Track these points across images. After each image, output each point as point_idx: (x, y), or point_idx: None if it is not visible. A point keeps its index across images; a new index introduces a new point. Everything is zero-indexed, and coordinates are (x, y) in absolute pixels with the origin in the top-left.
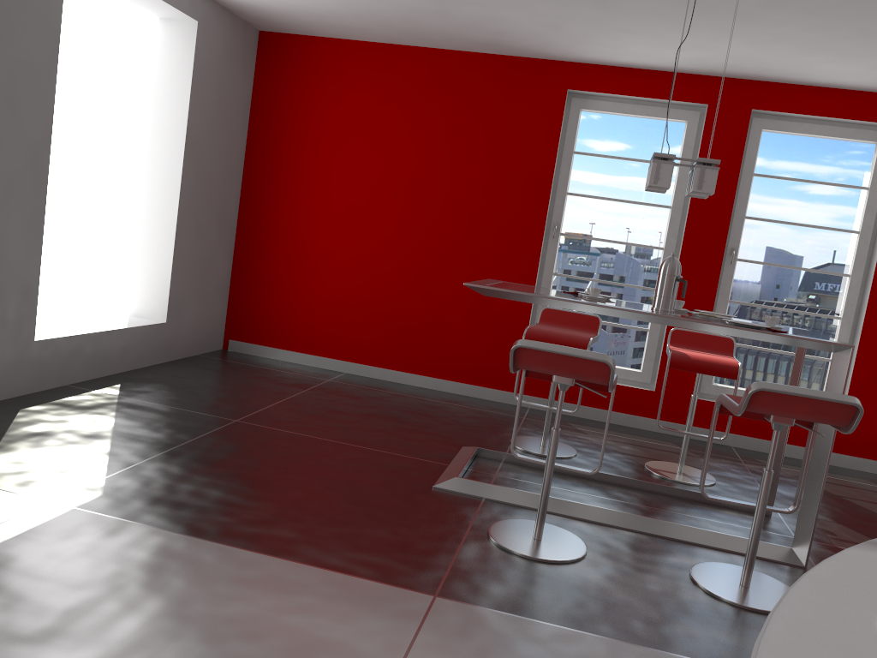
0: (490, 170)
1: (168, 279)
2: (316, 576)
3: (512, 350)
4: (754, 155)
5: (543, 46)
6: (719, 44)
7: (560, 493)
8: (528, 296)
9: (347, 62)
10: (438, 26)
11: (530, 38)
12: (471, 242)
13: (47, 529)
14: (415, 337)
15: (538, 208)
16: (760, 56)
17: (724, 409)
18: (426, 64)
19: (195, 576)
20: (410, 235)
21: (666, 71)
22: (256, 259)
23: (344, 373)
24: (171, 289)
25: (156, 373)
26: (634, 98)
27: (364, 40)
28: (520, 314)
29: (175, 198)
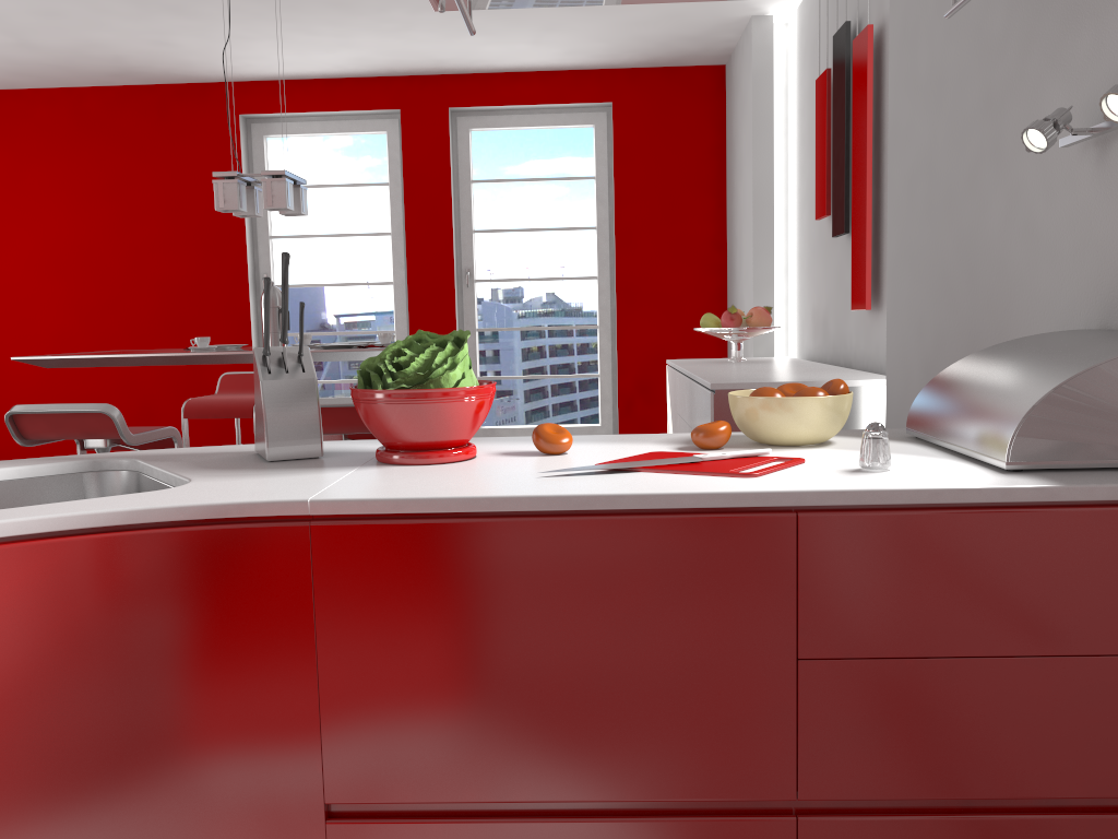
0: (169, 224)
1: None
2: None
3: (7, 420)
4: (468, 159)
5: (184, 68)
6: (358, 40)
7: None
8: (90, 359)
9: None
10: (40, 60)
11: (159, 61)
12: (166, 315)
13: None
14: None
15: (236, 260)
16: (413, 46)
17: None
18: (64, 108)
19: None
20: (91, 318)
21: (346, 78)
22: None
23: None
24: None
25: None
26: (321, 114)
27: None
28: None
29: None
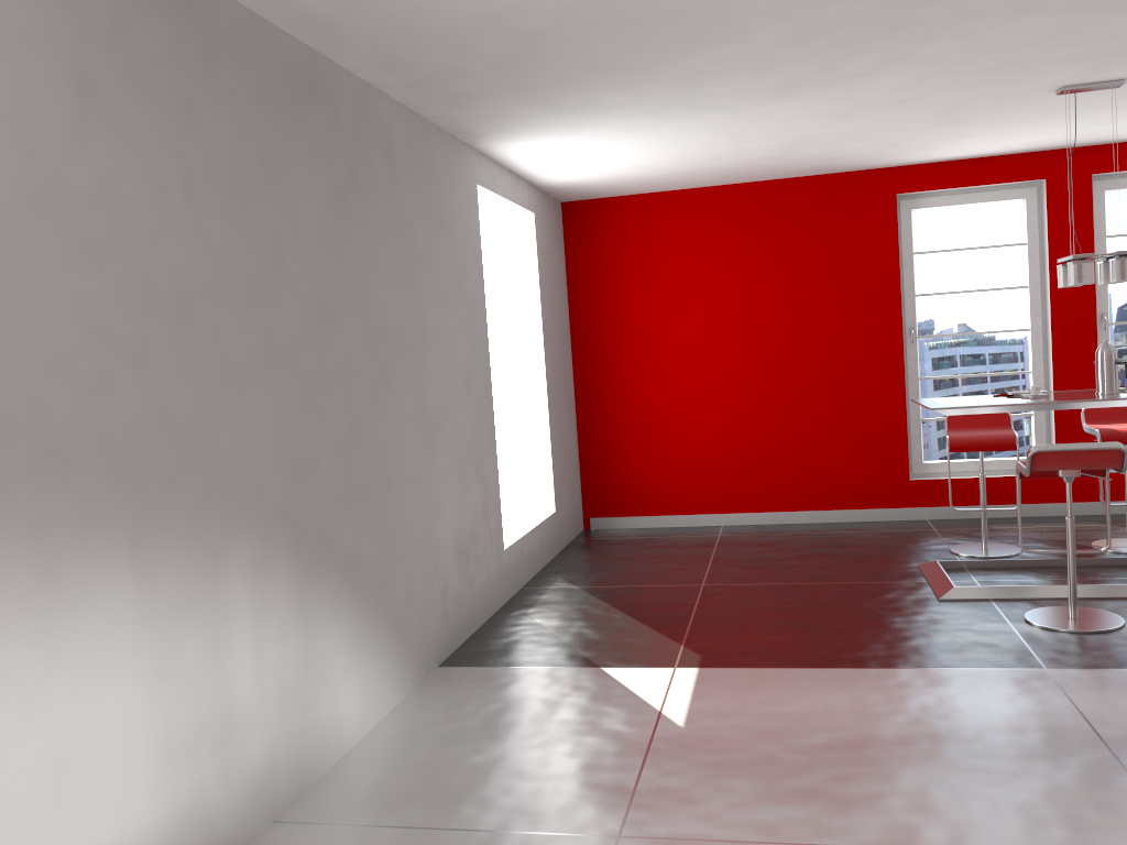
0: (832, 289)
1: (549, 468)
2: (941, 673)
3: (1029, 456)
4: (1103, 217)
5: (872, 161)
6: (1064, 128)
7: (1047, 582)
8: (993, 408)
9: (660, 215)
10: (768, 165)
11: (862, 158)
12: (828, 365)
13: (707, 683)
14: (789, 474)
15: (891, 317)
16: (1102, 128)
17: None
18: (743, 200)
19: (858, 689)
20: (762, 371)
21: (995, 156)
22: (602, 429)
23: (722, 526)
24: (553, 477)
25: (571, 563)
26: (965, 188)
27: (673, 189)
28: (895, 426)
29: (541, 387)
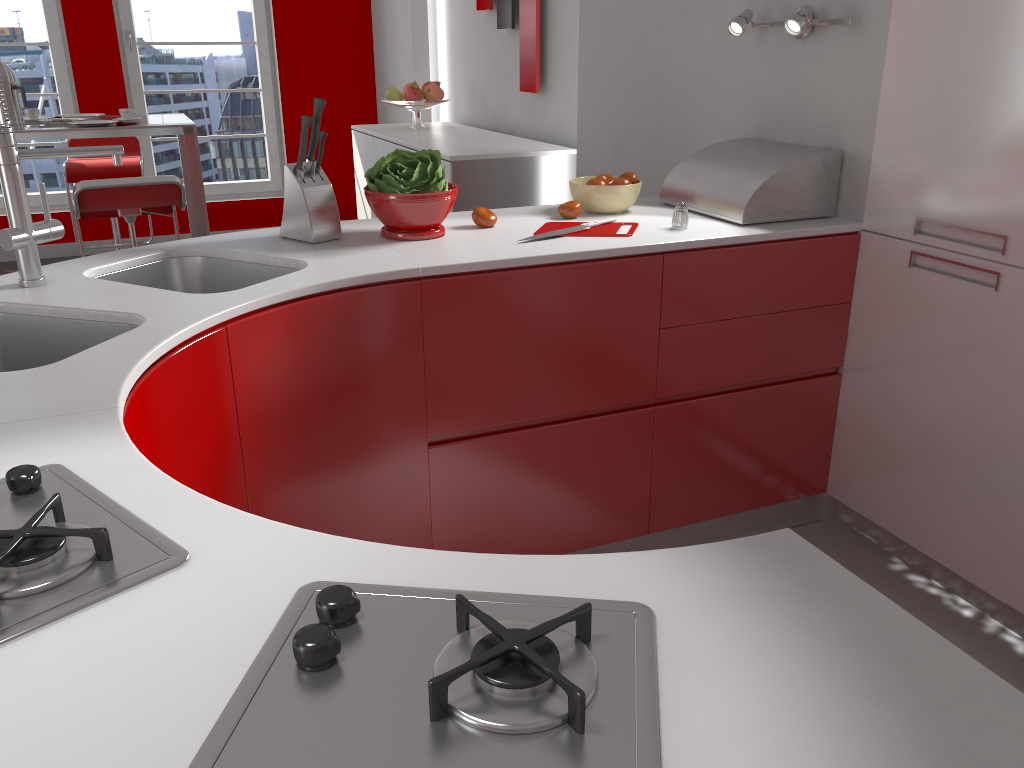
0: None
1: None
2: None
3: None
4: None
5: None
6: None
7: None
8: None
9: None
10: None
11: None
12: None
13: None
14: None
15: None
16: None
17: (84, 214)
18: None
19: None
20: None
21: None
22: None
23: None
24: None
25: None
26: None
27: None
28: None
29: None
